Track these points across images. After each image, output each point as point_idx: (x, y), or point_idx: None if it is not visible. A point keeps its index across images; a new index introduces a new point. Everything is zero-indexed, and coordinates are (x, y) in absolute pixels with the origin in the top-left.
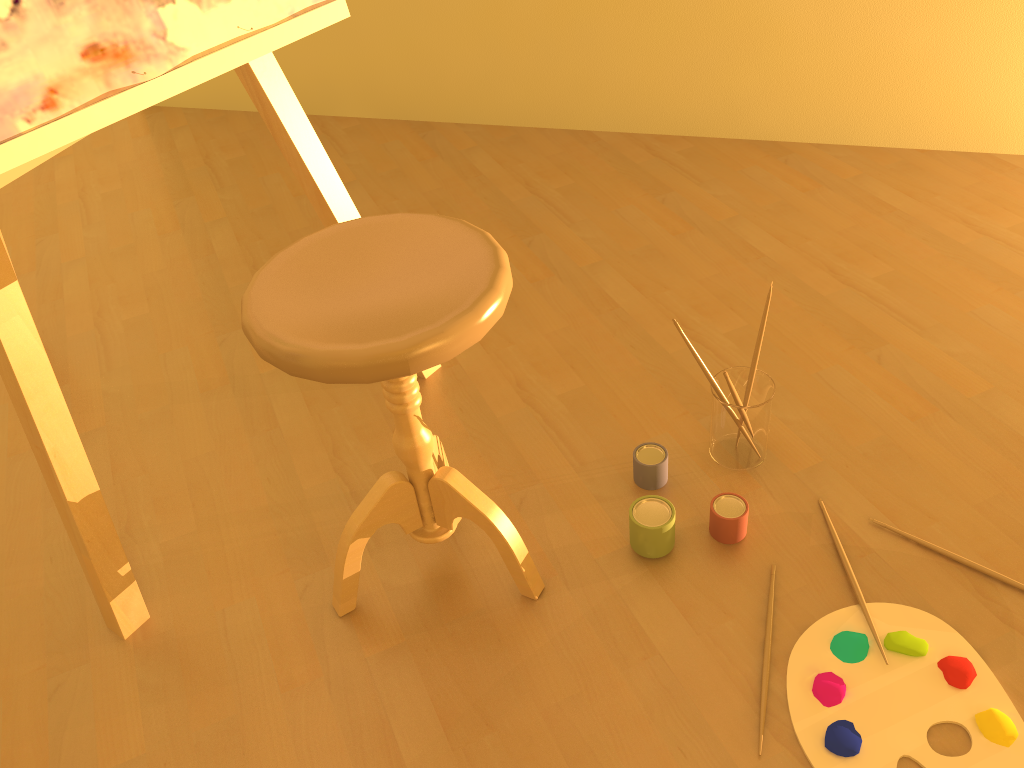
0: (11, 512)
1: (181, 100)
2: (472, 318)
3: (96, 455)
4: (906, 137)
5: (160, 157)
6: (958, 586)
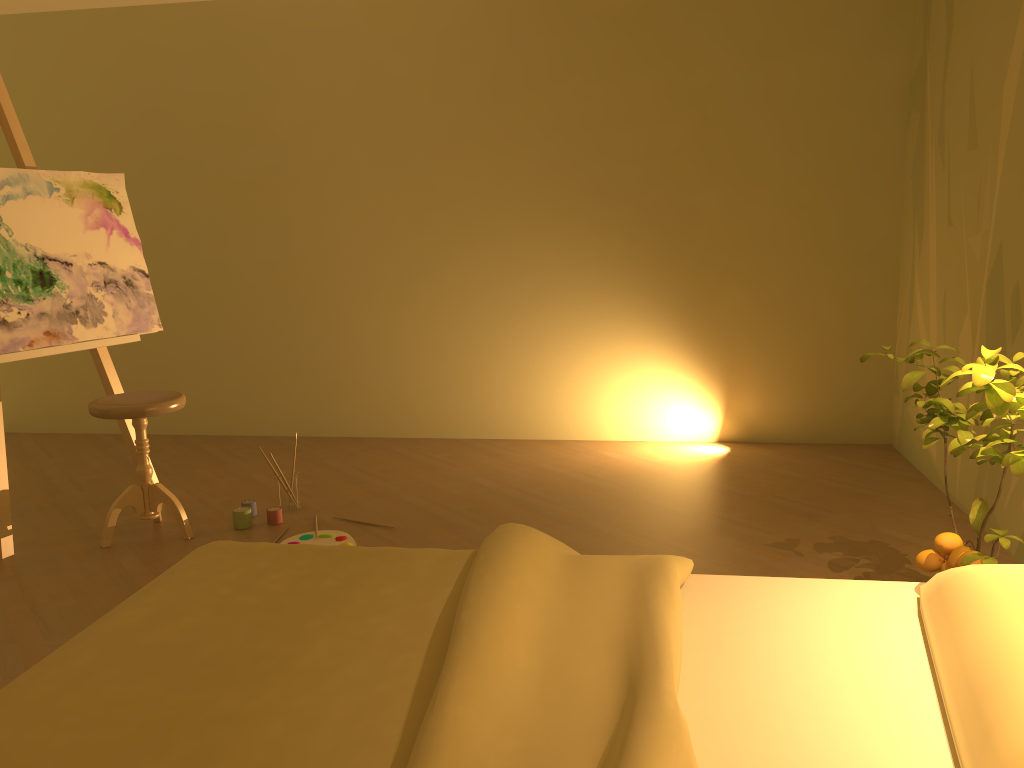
0: None
1: (27, 428)
2: (168, 402)
3: None
4: (418, 432)
5: (13, 448)
6: (355, 526)
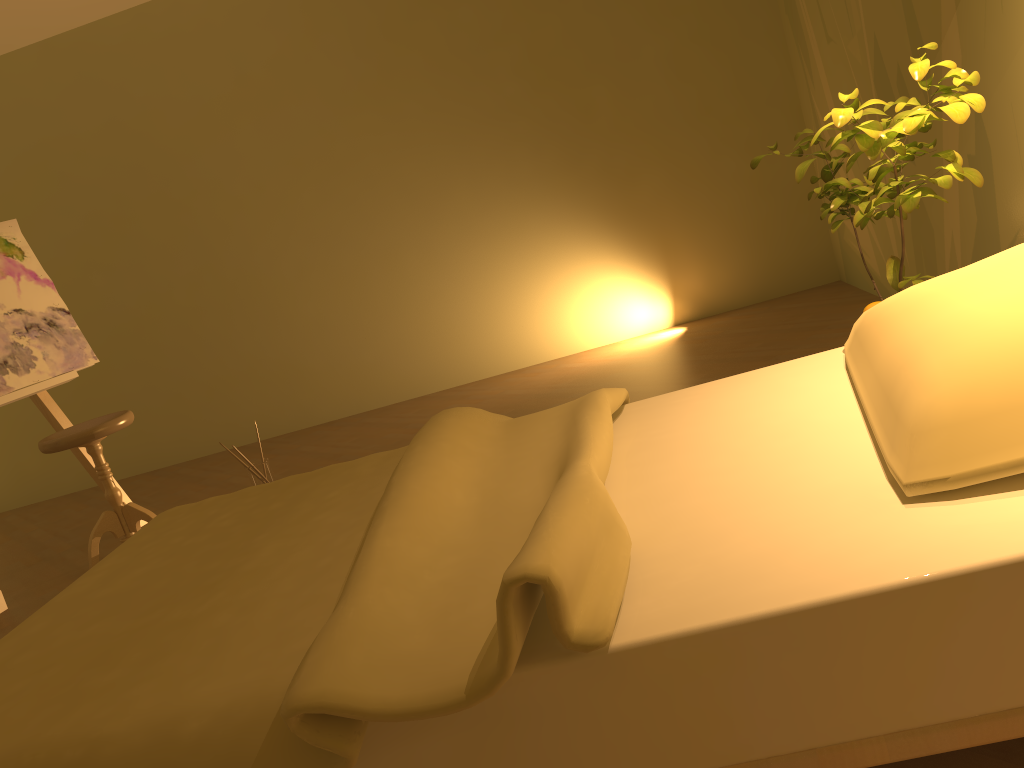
0: None
1: (8, 505)
2: (115, 420)
3: None
4: (385, 400)
5: None
6: None
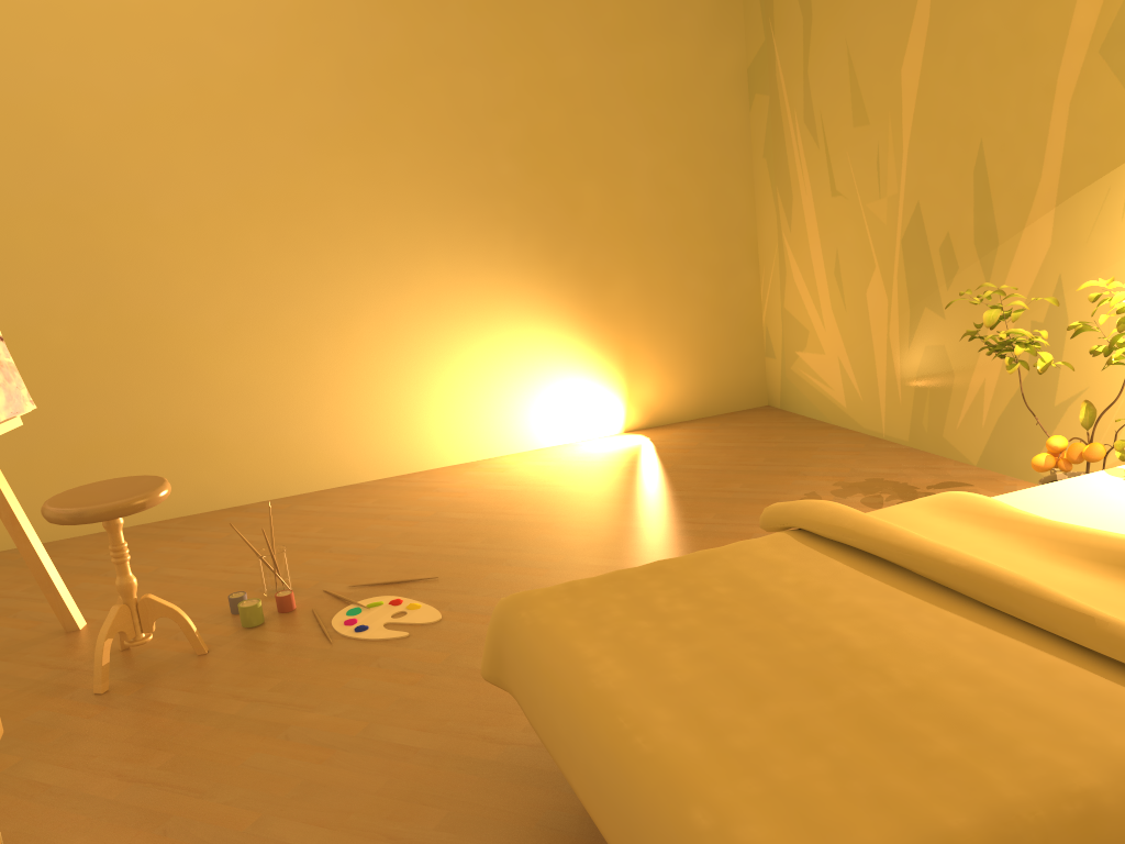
0: None
1: None
2: (163, 486)
3: None
4: (308, 486)
5: None
6: (389, 588)
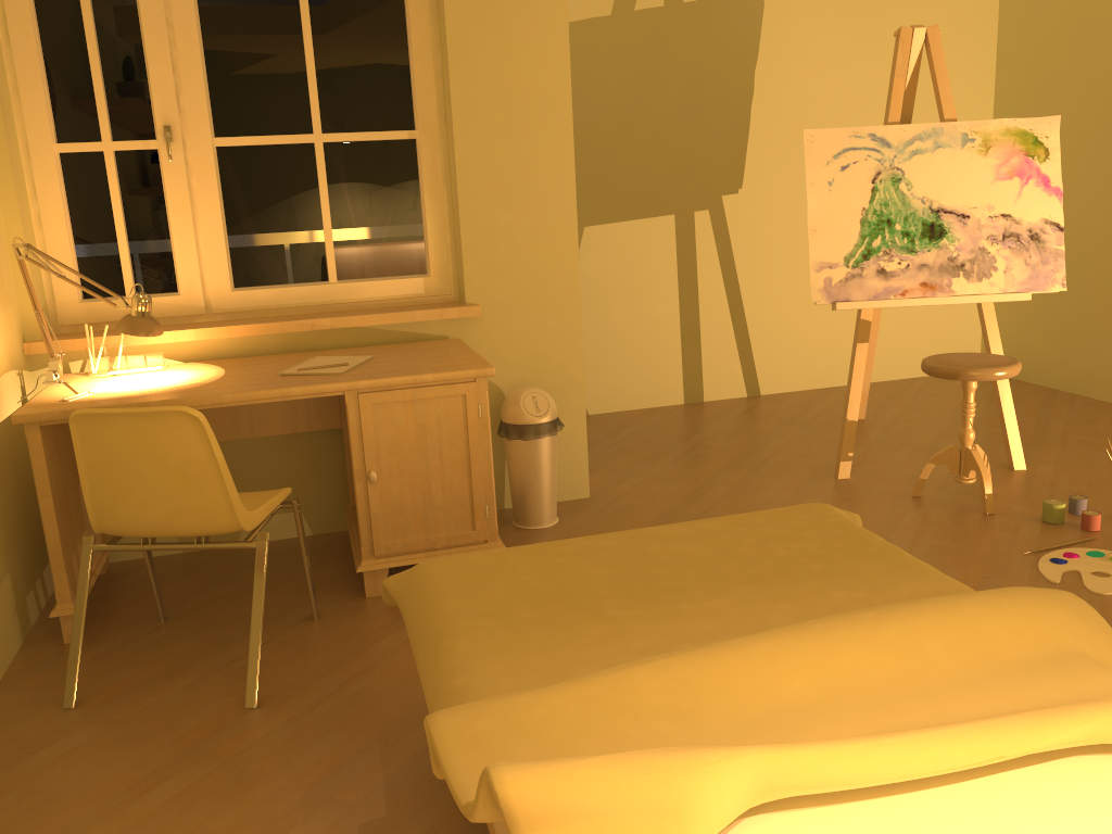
0: (821, 450)
1: None
2: (986, 370)
3: (860, 448)
4: None
5: None
6: None
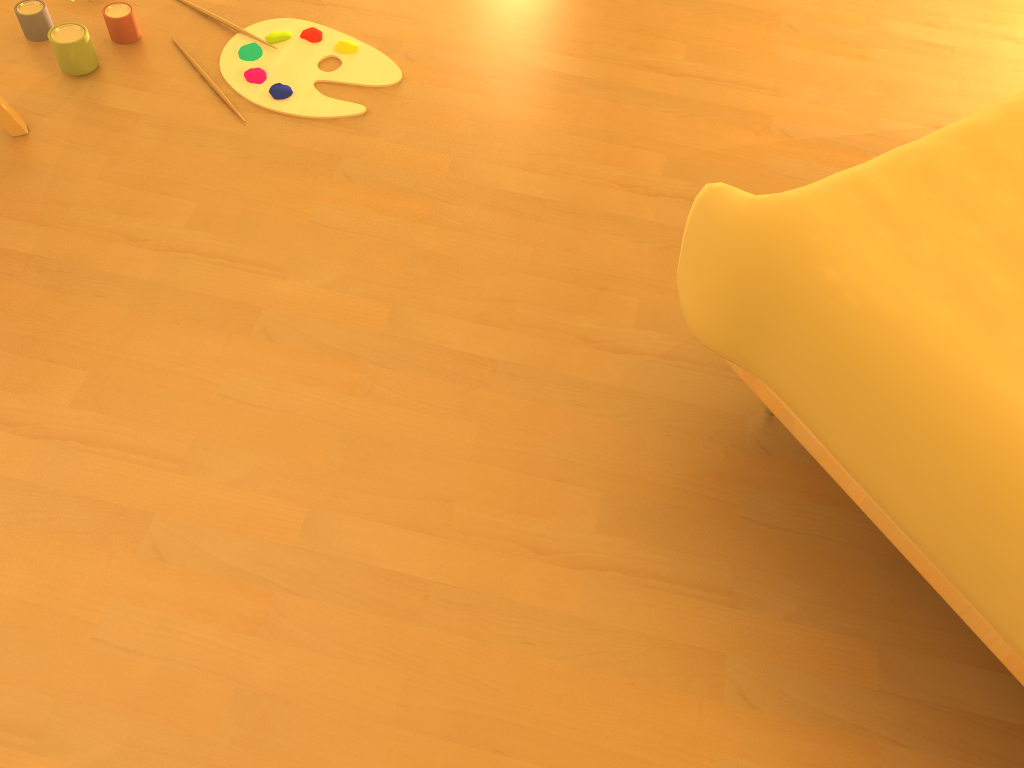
0: None
1: None
2: None
3: None
4: None
5: None
6: (284, 1)
